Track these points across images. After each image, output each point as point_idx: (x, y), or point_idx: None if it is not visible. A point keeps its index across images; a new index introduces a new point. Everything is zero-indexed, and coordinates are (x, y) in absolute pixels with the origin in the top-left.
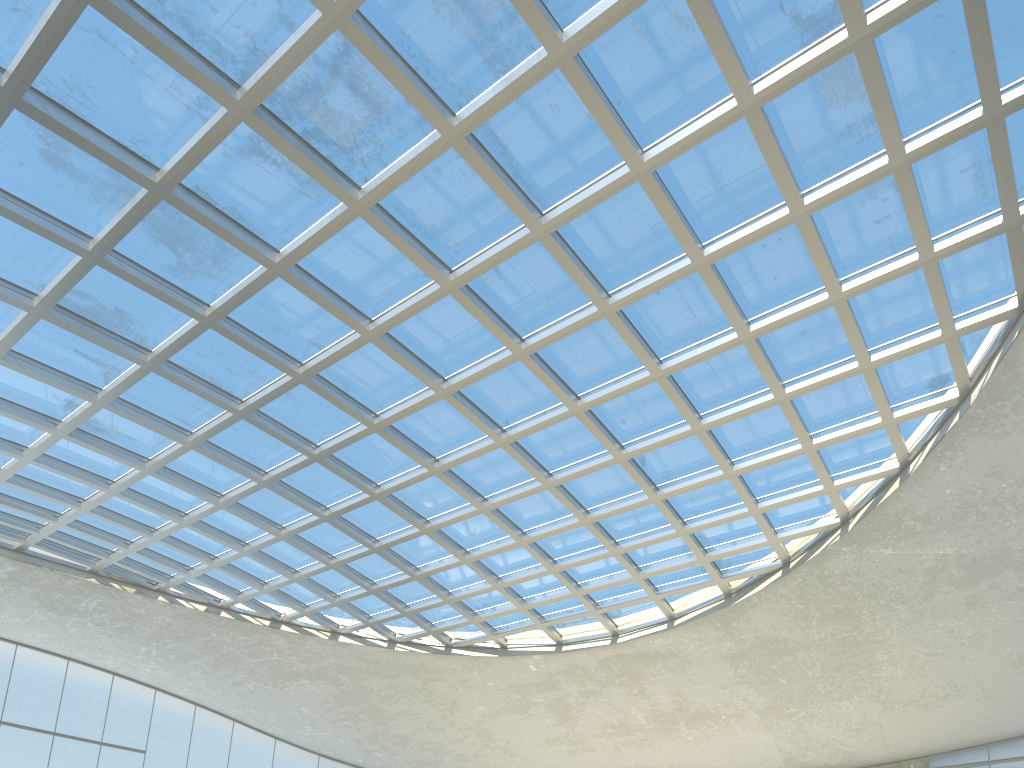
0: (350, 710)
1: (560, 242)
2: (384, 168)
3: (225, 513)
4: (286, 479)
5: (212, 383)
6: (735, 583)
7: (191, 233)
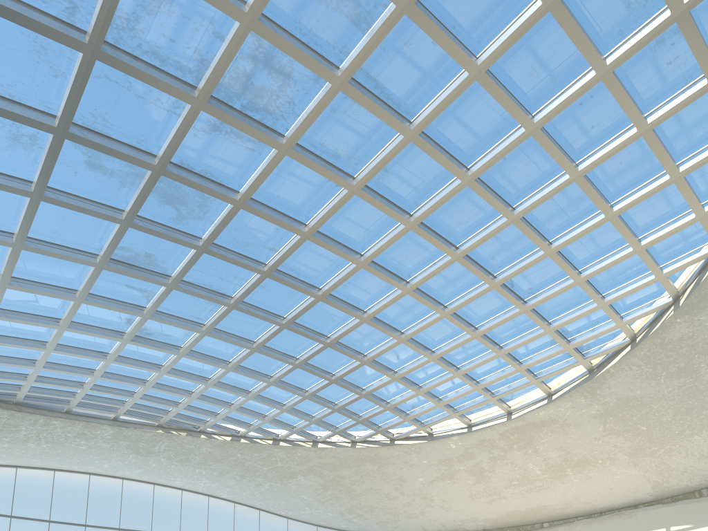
0: (333, 493)
1: (426, 139)
2: (298, 118)
3: (233, 373)
4: (268, 344)
5: (211, 289)
6: (595, 361)
7: (182, 193)
